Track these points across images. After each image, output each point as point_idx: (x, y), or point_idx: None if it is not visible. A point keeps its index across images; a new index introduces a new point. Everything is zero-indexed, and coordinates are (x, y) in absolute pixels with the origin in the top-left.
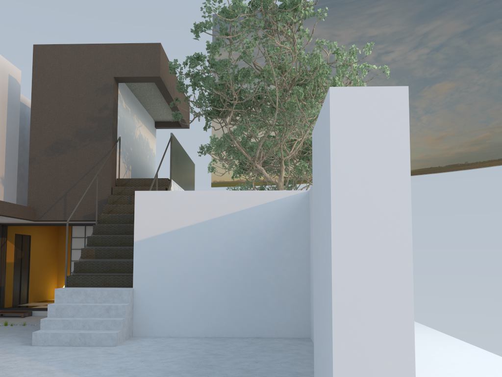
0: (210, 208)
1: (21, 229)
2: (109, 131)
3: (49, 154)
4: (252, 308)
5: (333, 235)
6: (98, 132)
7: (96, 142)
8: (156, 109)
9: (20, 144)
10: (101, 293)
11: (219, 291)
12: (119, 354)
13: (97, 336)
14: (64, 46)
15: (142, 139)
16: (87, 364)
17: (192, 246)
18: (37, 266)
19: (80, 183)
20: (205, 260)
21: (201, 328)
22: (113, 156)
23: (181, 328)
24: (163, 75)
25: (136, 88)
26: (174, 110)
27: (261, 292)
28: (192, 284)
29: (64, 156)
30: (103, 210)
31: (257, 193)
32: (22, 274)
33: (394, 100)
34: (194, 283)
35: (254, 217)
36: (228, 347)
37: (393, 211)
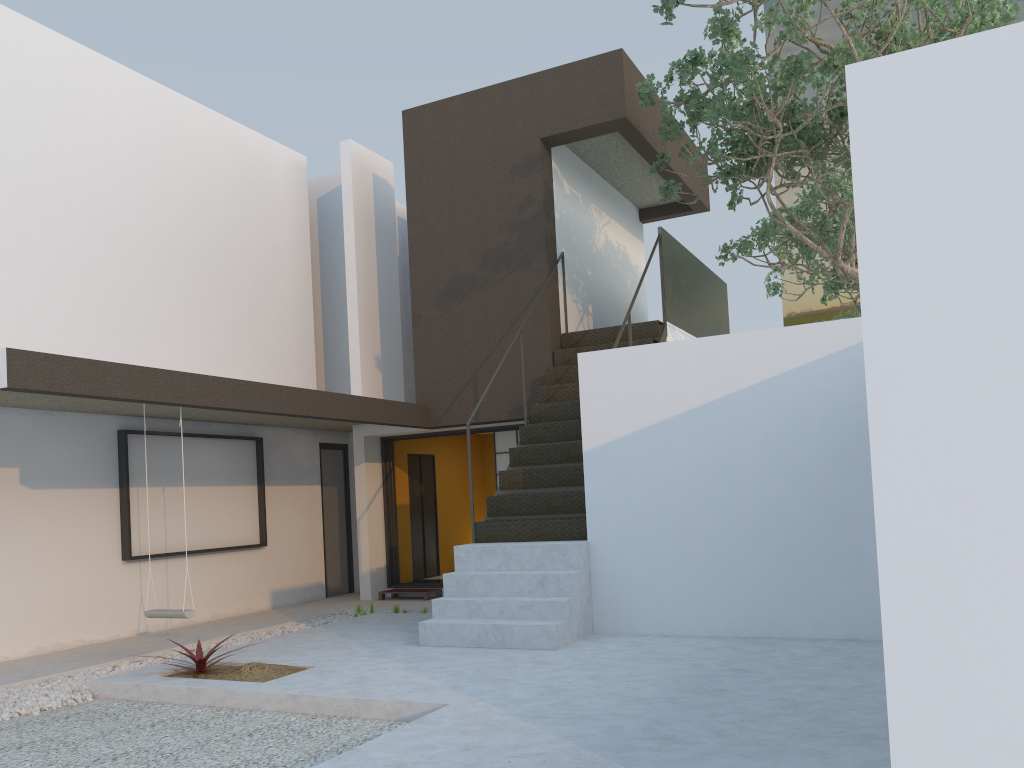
0: (726, 371)
1: (416, 445)
2: (540, 245)
3: (443, 305)
4: (833, 577)
5: (870, 400)
6: (520, 250)
7: (519, 269)
8: (635, 185)
9: (407, 294)
10: (531, 552)
11: (757, 542)
12: (556, 663)
13: (522, 631)
14: (451, 101)
15: (613, 250)
16: (494, 680)
17: (696, 452)
18: (449, 509)
19: (498, 352)
20: (723, 479)
21: (726, 618)
22: (551, 291)
23: (685, 619)
24: (635, 112)
25: (587, 151)
26: (670, 178)
27: (851, 543)
28: (701, 530)
29: (468, 304)
30: (538, 398)
31: (827, 328)
32: (425, 525)
33: (1012, 60)
34: (705, 529)
35: (824, 380)
36: (774, 658)
37: (1023, 328)
